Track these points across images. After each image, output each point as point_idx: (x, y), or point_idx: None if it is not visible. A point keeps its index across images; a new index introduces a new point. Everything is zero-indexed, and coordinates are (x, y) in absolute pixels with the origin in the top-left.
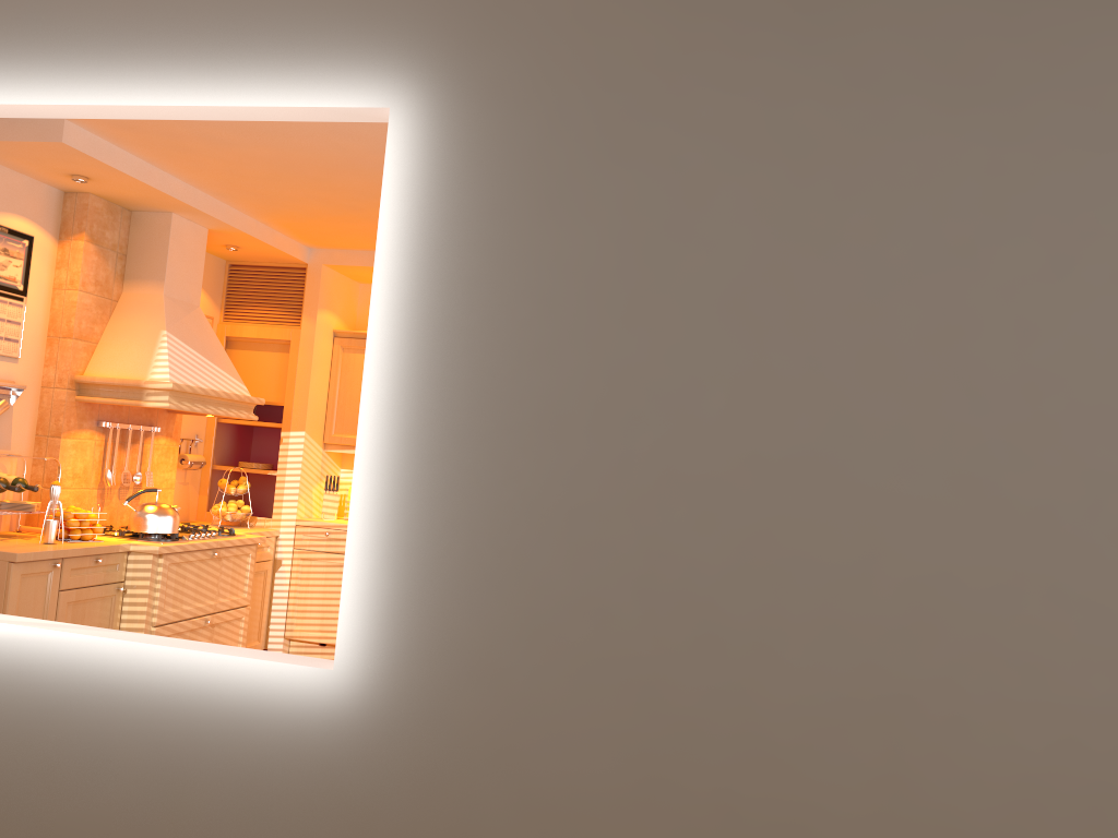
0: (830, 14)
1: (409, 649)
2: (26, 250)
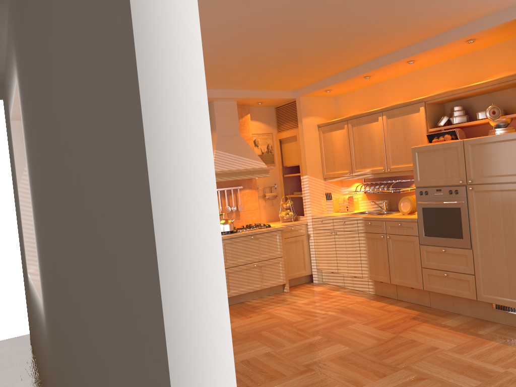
0: None
1: (43, 295)
2: None
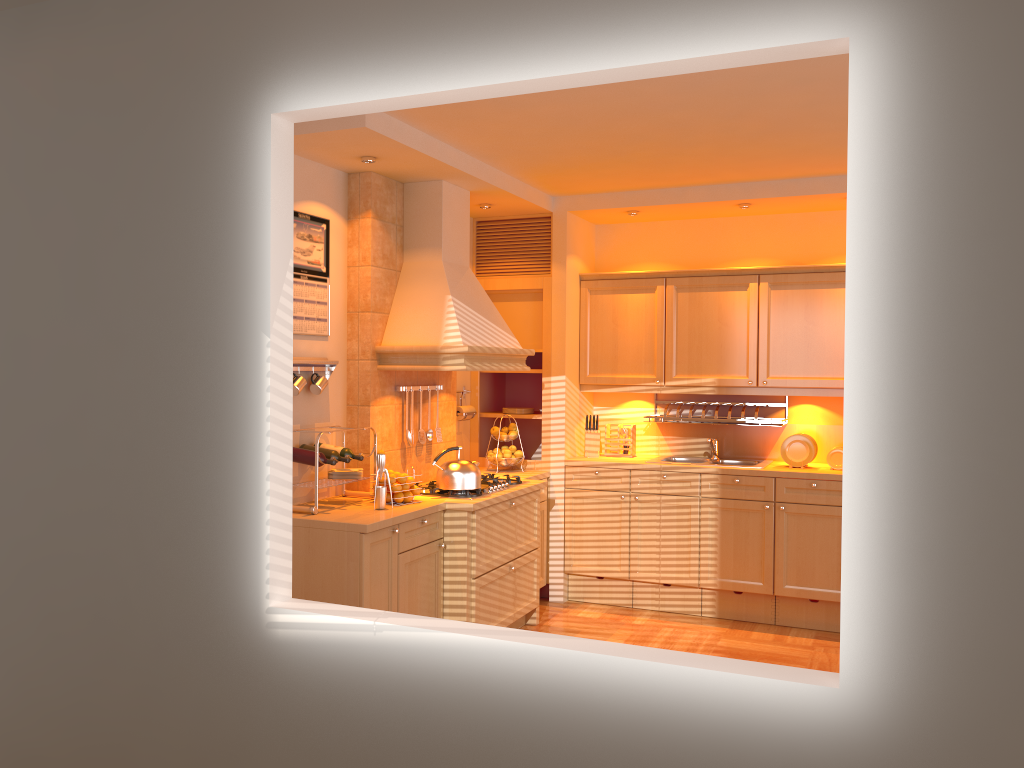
0: None
1: (937, 667)
2: (325, 233)
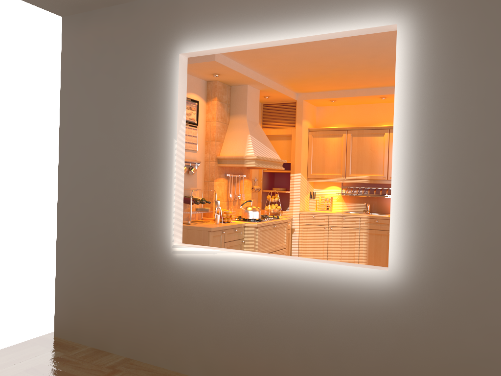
0: None
1: (424, 261)
2: (196, 107)
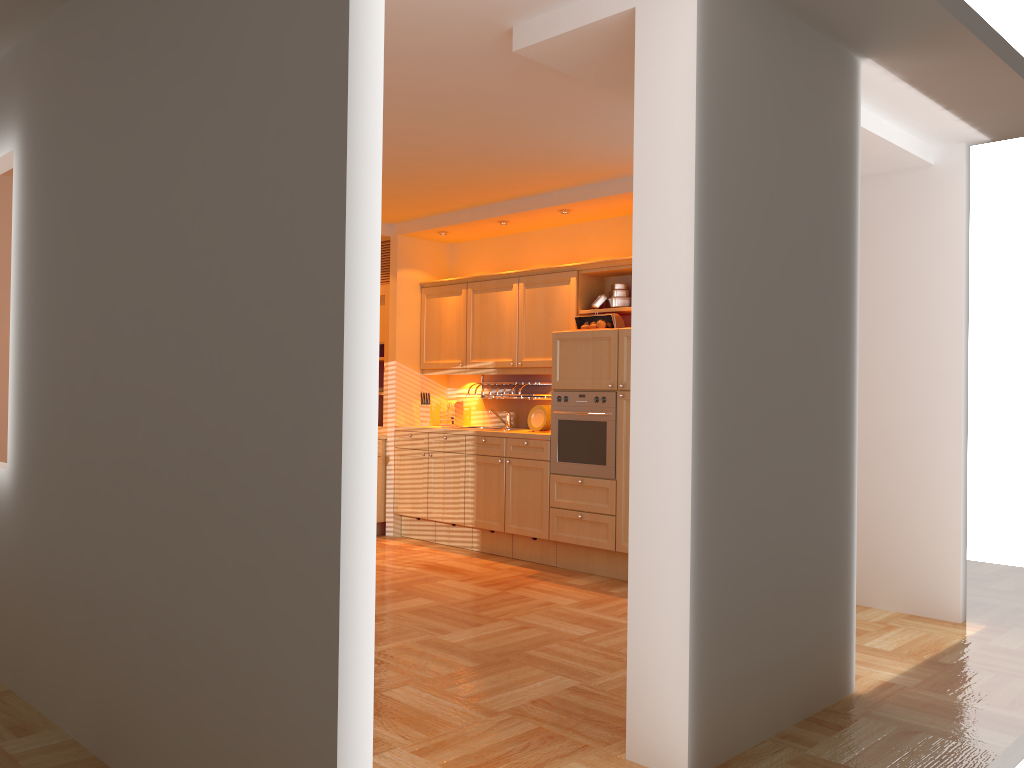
0: (109, 31)
1: (21, 455)
2: None
